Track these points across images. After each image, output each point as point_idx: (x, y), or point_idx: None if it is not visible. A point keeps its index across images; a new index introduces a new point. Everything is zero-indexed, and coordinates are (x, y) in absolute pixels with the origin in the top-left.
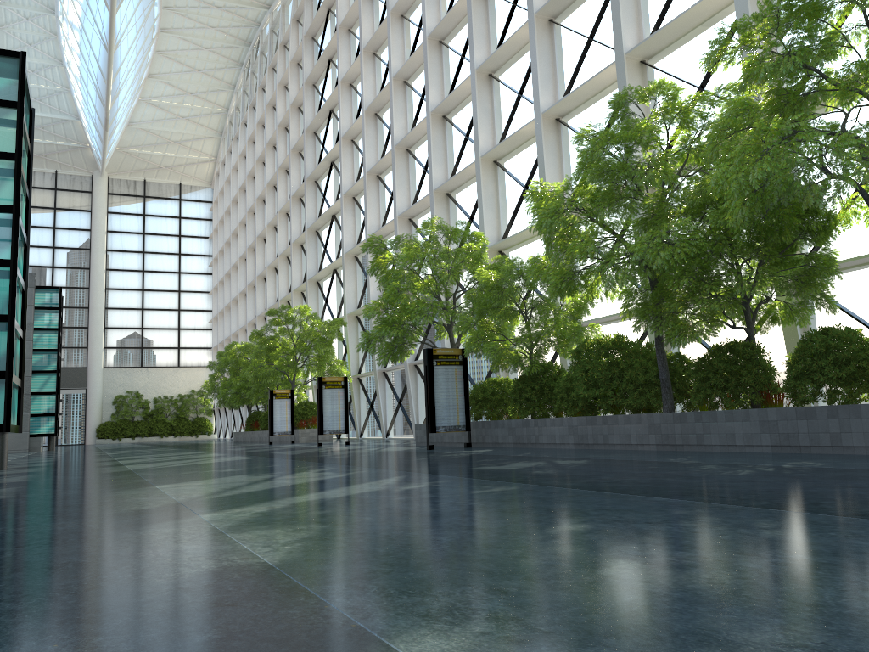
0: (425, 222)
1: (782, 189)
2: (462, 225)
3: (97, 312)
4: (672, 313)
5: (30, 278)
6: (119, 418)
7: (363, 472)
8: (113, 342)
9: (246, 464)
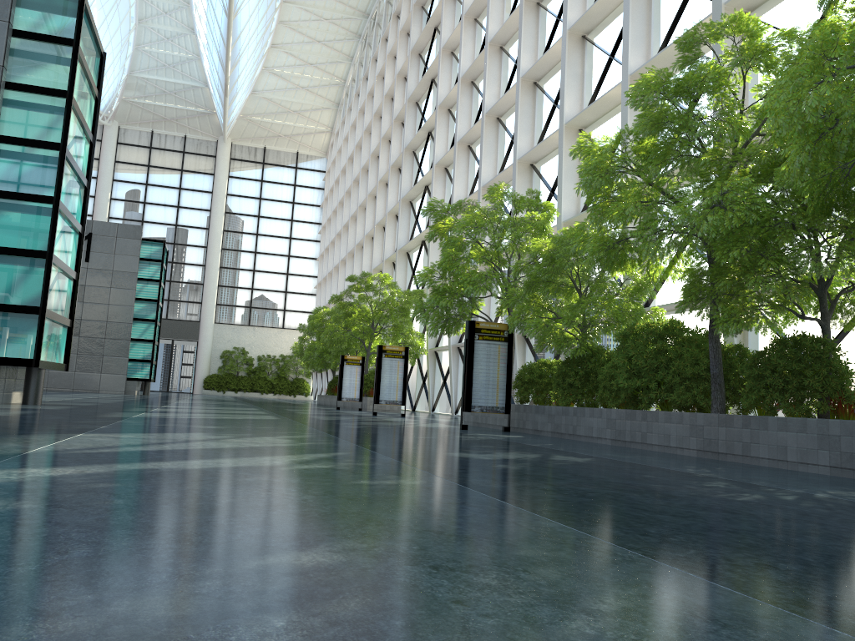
0: (491, 188)
1: (851, 125)
2: (532, 194)
3: (212, 270)
4: (731, 296)
5: (137, 231)
6: (224, 372)
7: (323, 444)
8: (225, 300)
9: (247, 424)
